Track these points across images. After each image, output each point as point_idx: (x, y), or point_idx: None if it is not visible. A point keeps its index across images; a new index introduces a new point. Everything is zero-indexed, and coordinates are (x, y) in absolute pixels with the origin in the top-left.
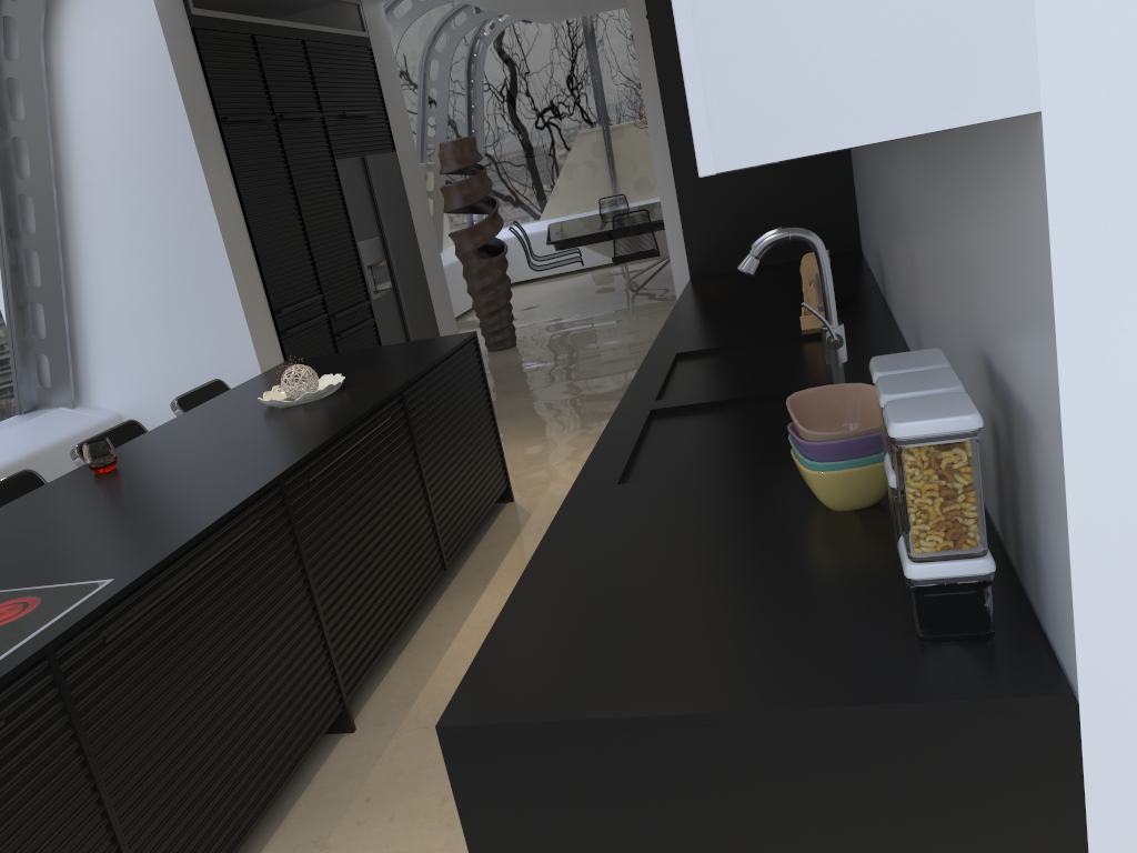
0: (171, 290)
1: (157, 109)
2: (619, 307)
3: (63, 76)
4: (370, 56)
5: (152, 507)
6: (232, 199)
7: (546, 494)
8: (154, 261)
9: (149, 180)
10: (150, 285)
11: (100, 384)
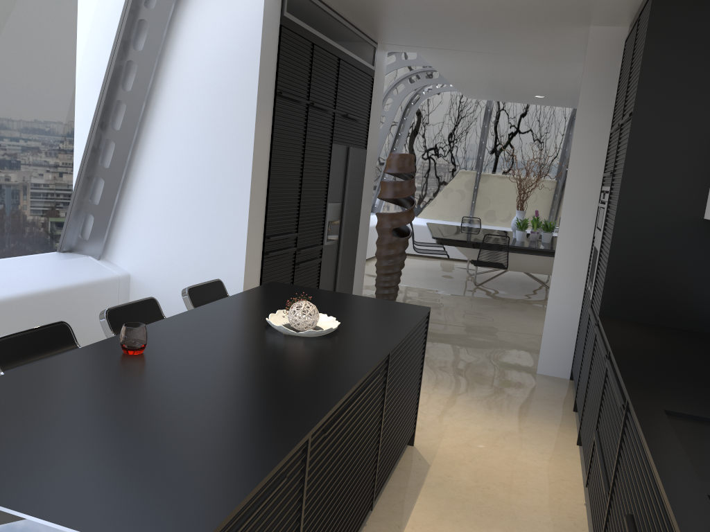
0: (200, 199)
1: (238, 71)
2: (466, 293)
3: (180, 29)
4: (371, 82)
5: (183, 428)
6: (266, 149)
7: (440, 448)
8: (195, 176)
9: (213, 118)
10: (186, 192)
11: (123, 249)
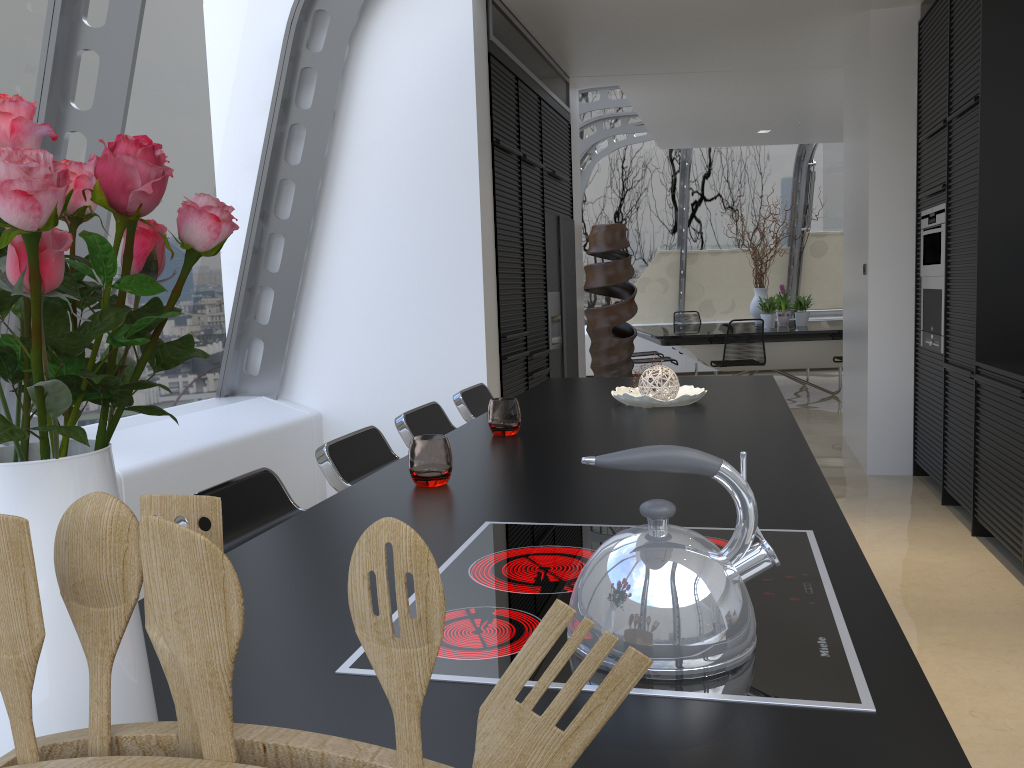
0: (412, 295)
1: (447, 117)
2: None
3: (358, 74)
4: (569, 130)
5: None
6: (490, 217)
7: None
8: (402, 264)
9: (419, 184)
10: (390, 288)
11: (307, 380)
